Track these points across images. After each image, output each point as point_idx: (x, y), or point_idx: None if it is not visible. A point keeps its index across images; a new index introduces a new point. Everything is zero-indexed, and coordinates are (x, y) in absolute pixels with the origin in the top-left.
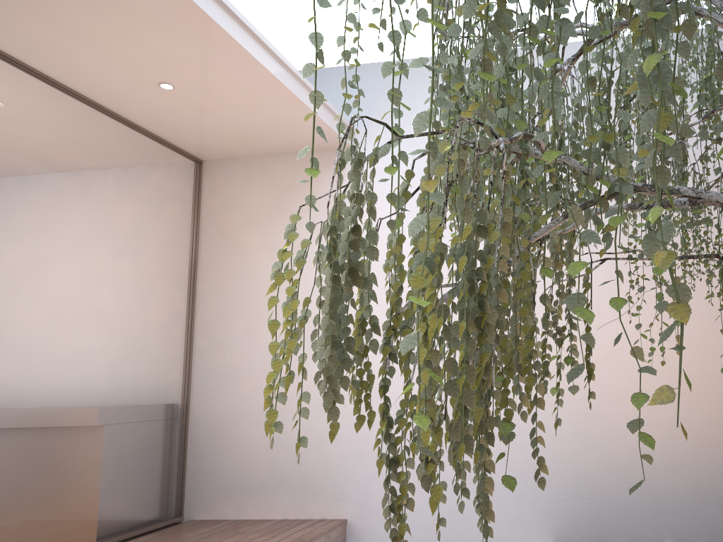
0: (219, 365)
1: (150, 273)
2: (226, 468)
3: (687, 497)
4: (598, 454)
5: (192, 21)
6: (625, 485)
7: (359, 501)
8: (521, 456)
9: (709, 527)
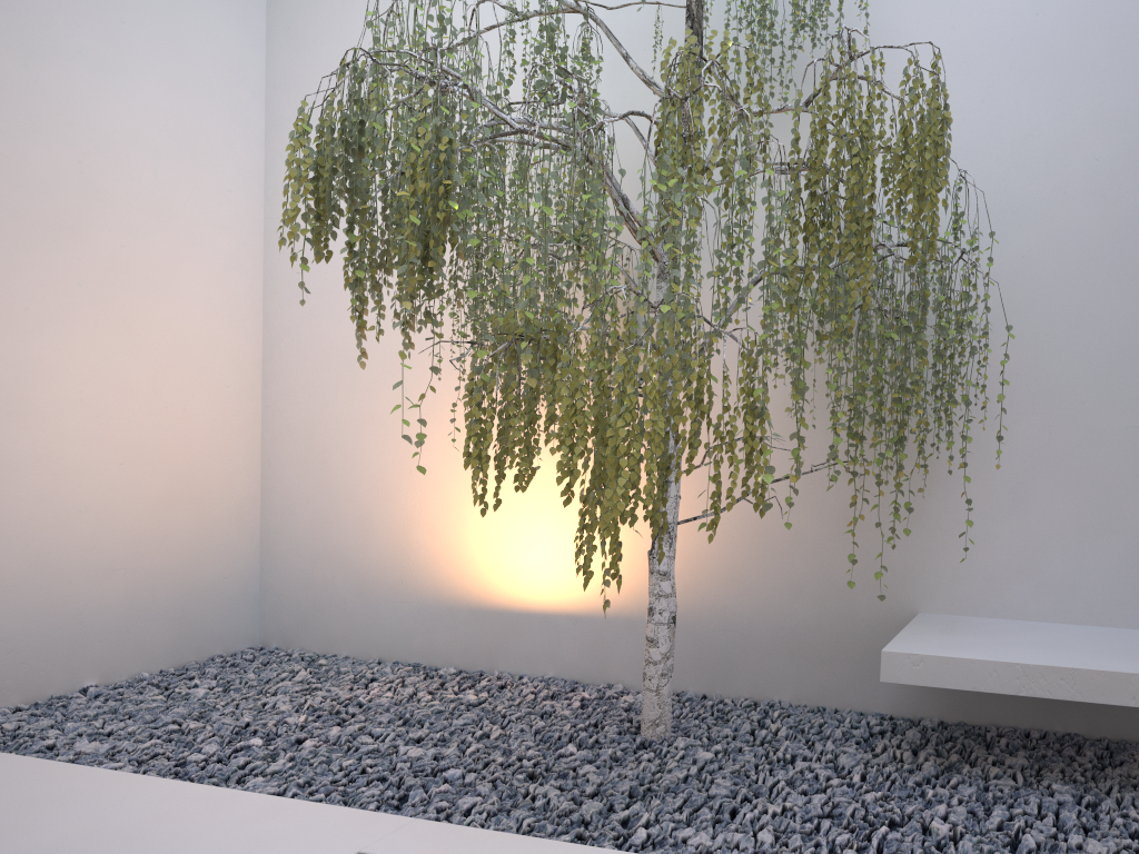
0: None
1: None
2: None
3: (120, 614)
4: None
5: None
6: (23, 611)
7: None
8: None
9: (149, 648)
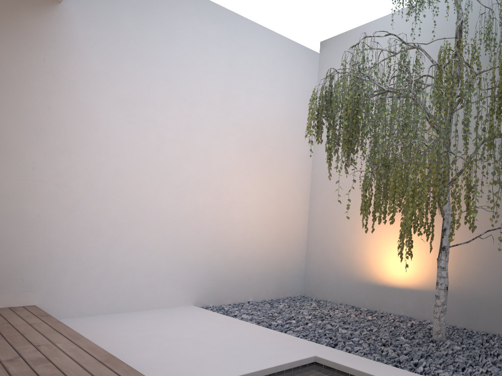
0: None
1: None
2: None
3: (261, 277)
4: (222, 255)
5: None
6: (234, 272)
7: (48, 290)
8: (179, 256)
9: (268, 290)
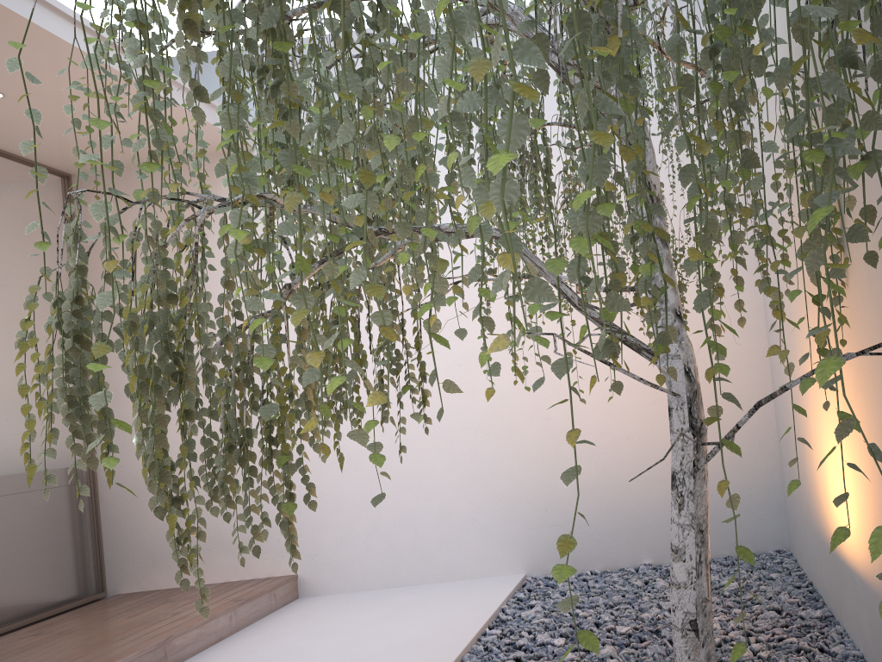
0: (125, 418)
1: (18, 318)
2: (151, 533)
3: (663, 513)
4: None
5: (1, 22)
6: (598, 507)
7: (309, 553)
8: (484, 487)
9: None
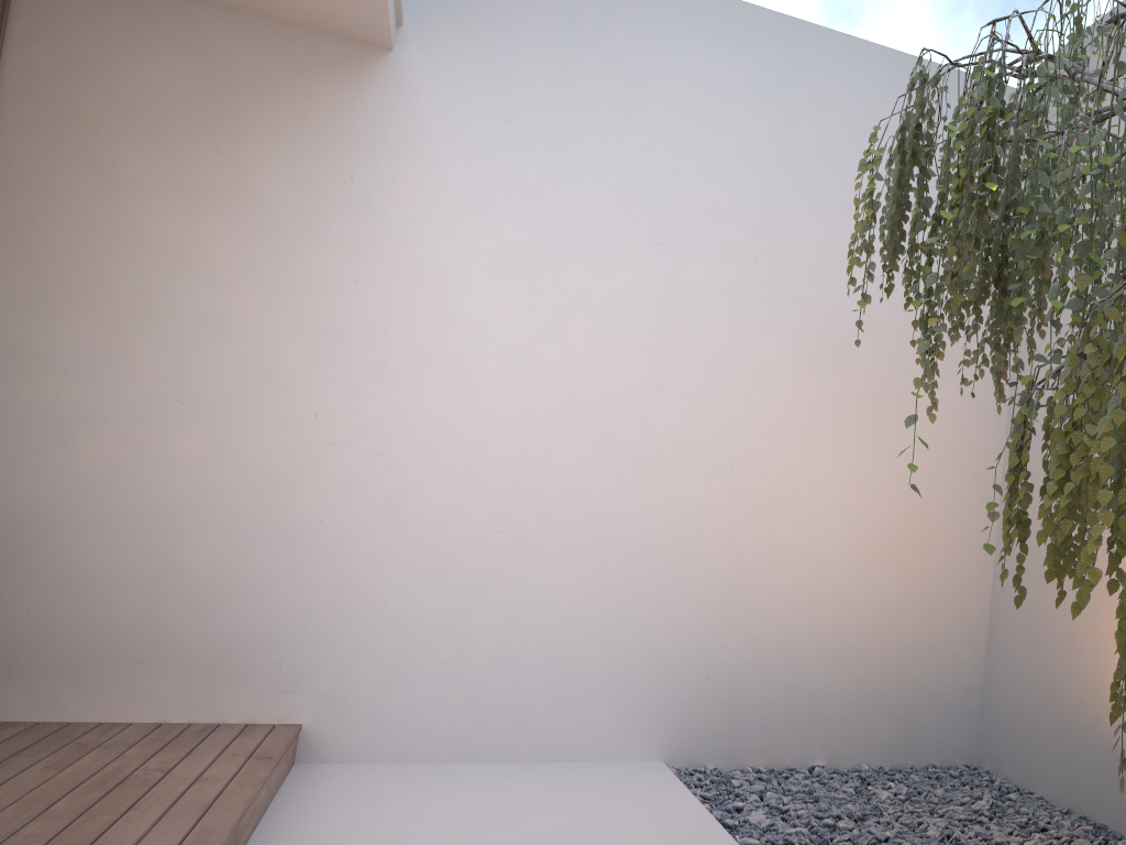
0: (21, 405)
1: None
2: (20, 617)
3: (850, 702)
4: (745, 638)
5: None
6: (774, 683)
7: (330, 693)
8: (632, 633)
9: (871, 742)
